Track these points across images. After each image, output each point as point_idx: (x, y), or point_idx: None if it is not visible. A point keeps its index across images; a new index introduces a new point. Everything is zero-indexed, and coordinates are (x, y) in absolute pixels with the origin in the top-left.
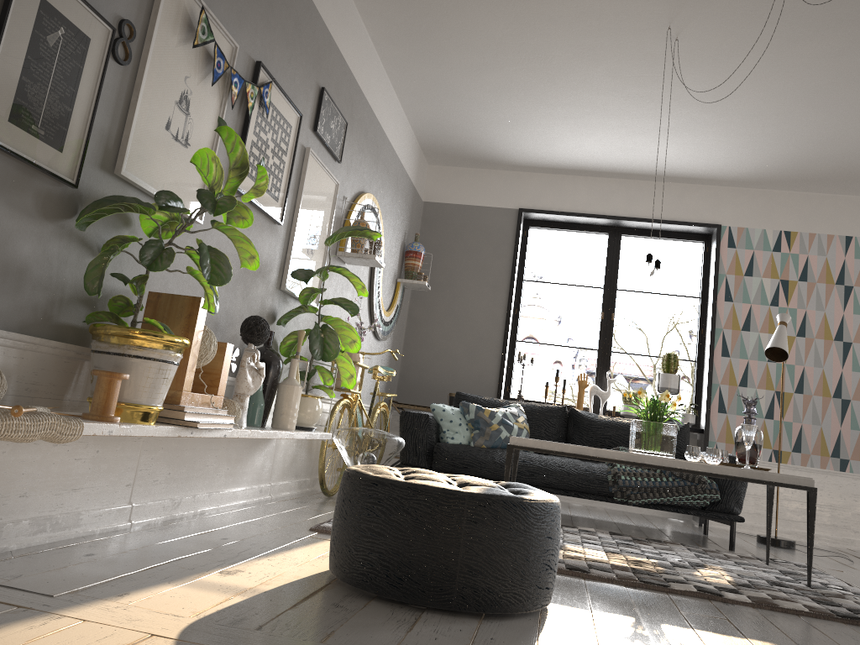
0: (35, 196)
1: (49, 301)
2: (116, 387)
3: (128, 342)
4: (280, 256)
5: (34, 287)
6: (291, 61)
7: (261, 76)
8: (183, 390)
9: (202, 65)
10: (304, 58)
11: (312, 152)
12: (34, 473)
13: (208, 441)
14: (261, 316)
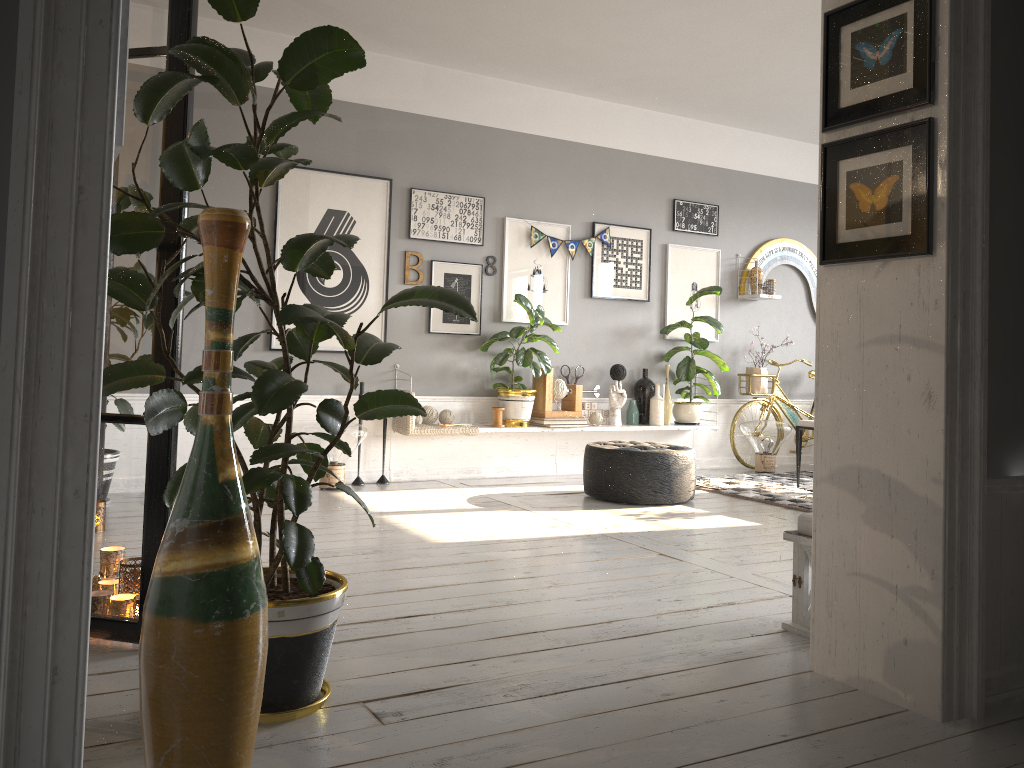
0: (463, 344)
1: (481, 381)
2: (498, 413)
3: (504, 394)
4: (657, 319)
5: (472, 378)
6: (631, 202)
7: (598, 229)
8: (545, 410)
9: (544, 249)
10: (646, 192)
11: (672, 245)
12: (492, 448)
13: (613, 434)
14: (647, 358)
